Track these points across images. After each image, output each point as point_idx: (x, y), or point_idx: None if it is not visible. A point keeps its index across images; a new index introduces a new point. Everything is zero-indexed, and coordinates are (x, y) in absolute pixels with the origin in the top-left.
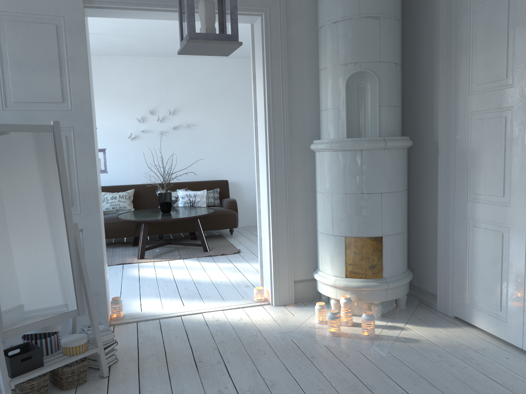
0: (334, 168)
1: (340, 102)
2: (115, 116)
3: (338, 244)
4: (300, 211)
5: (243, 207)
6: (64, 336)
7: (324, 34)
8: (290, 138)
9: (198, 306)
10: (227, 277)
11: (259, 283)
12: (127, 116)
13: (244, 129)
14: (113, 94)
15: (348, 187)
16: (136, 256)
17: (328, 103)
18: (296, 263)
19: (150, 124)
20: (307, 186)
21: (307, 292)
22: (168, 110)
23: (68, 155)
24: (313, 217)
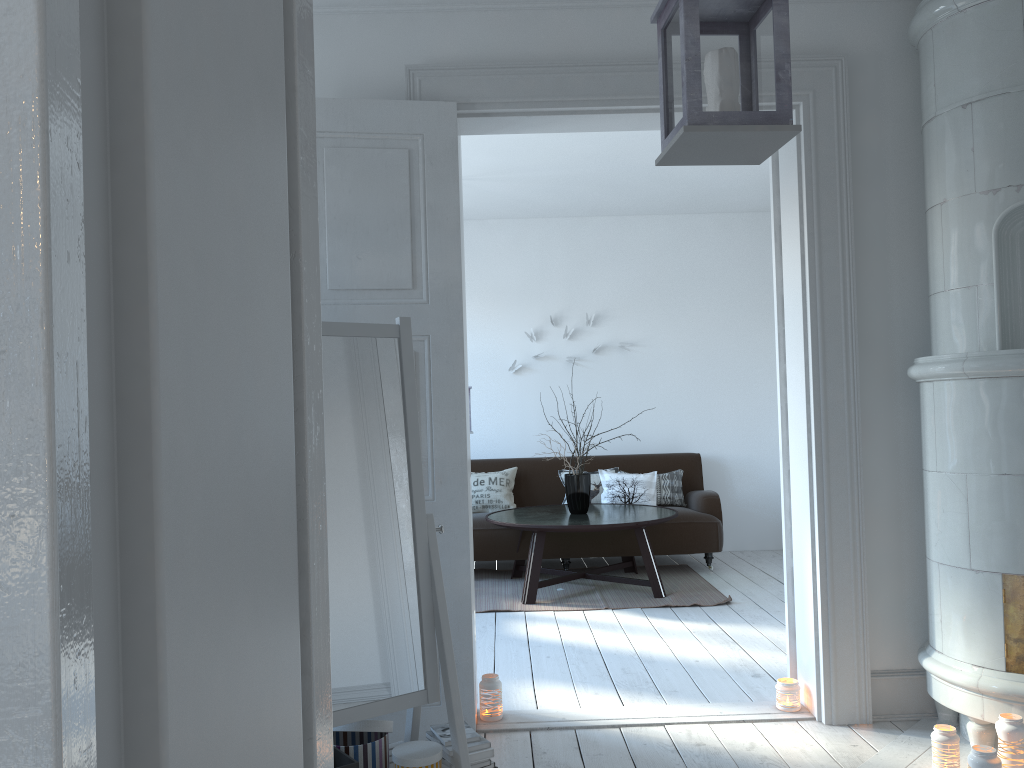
0: (970, 417)
1: (983, 272)
2: (487, 330)
3: (984, 591)
4: (884, 514)
5: (731, 510)
6: (395, 743)
7: (940, 132)
8: (859, 354)
9: (654, 709)
10: (710, 653)
11: (782, 672)
12: (508, 329)
13: (735, 350)
14: (484, 288)
15: (1008, 460)
16: (519, 597)
17: (952, 276)
18: (875, 632)
19: (550, 343)
20: (899, 460)
21: (903, 700)
22: (585, 316)
23: (416, 386)
24: (914, 528)
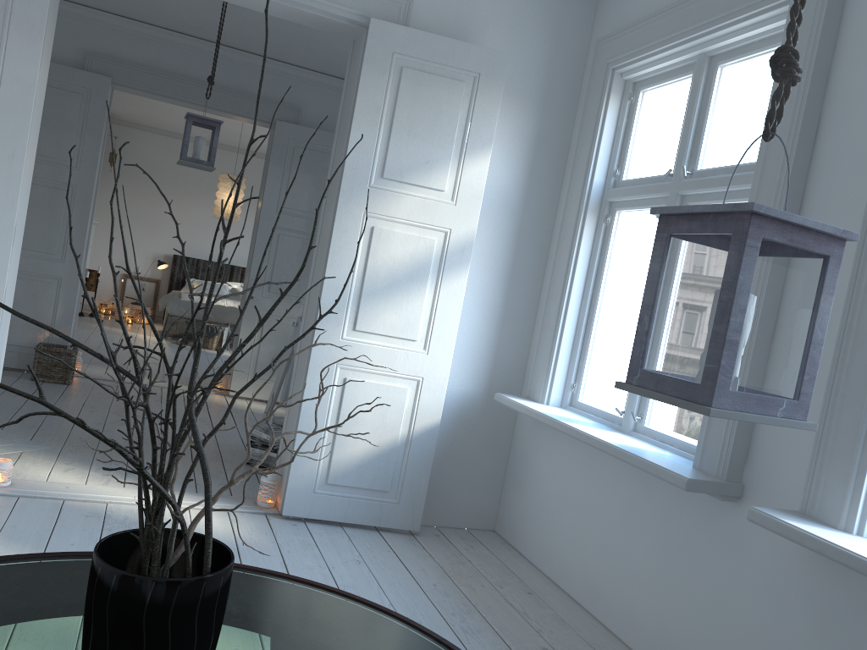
0: None
1: None
2: None
3: None
4: None
5: None
6: None
7: None
8: None
9: (124, 496)
10: None
11: None
12: None
13: None
14: None
15: None
16: None
17: None
18: None
19: None
20: None
21: None
22: None
23: None
24: None
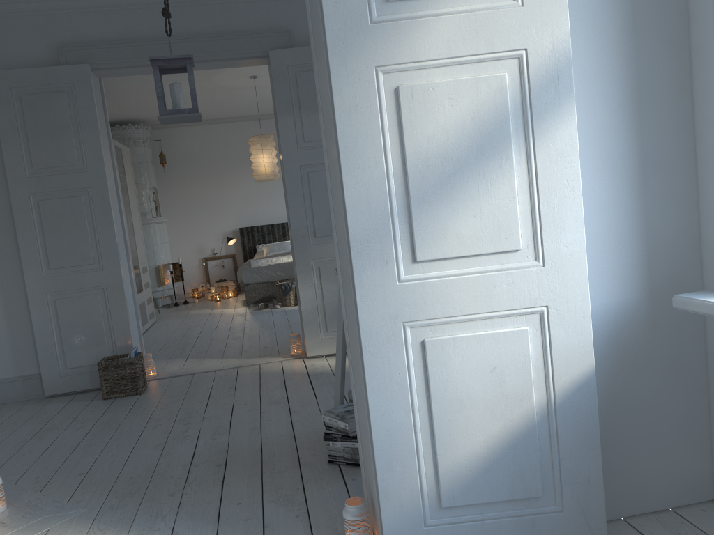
0: None
1: None
2: None
3: None
4: None
5: None
6: None
7: None
8: None
9: None
10: None
11: None
12: None
13: None
14: None
15: None
16: None
17: None
18: None
19: None
20: None
21: None
22: None
23: None
24: None
